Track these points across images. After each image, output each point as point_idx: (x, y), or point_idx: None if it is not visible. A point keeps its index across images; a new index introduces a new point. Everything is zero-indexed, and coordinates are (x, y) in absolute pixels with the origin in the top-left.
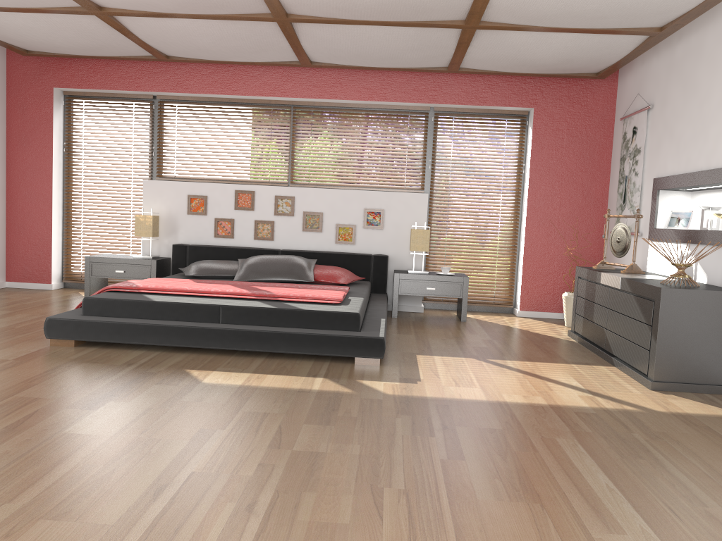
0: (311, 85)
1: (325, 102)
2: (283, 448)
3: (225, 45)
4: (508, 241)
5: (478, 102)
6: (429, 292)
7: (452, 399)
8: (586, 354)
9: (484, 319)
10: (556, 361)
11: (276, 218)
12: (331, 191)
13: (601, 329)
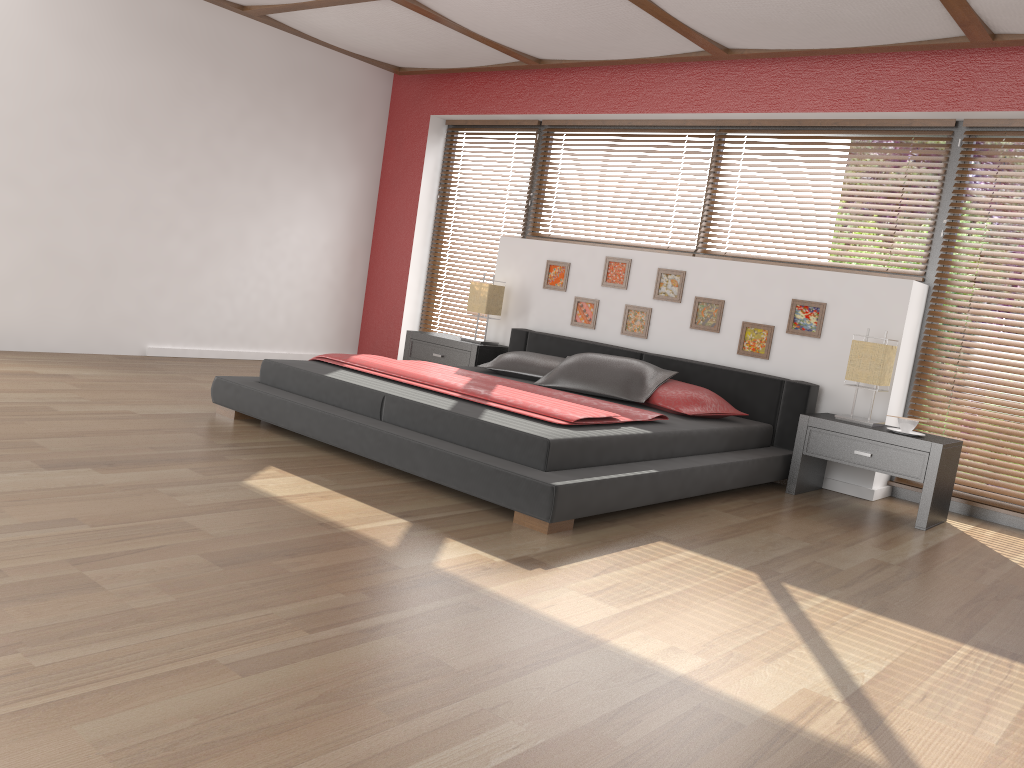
0: (740, 91)
1: (767, 119)
2: (79, 566)
3: (564, 28)
4: None
5: None
6: (858, 460)
7: (514, 606)
8: None
9: (980, 537)
10: (940, 630)
11: (655, 304)
12: (743, 265)
13: None
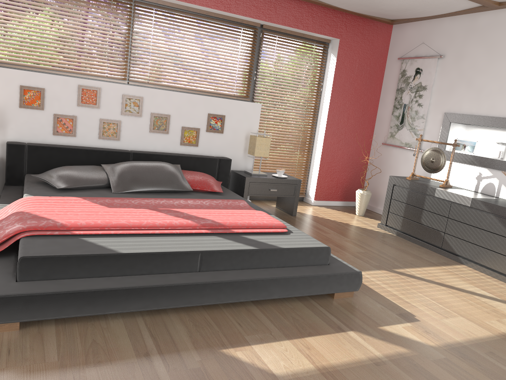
0: None
1: (168, 2)
2: None
3: None
4: (304, 145)
5: (302, 27)
6: (271, 193)
7: (478, 341)
8: (426, 251)
9: (300, 211)
10: (429, 264)
11: (123, 118)
12: (179, 94)
13: (436, 231)
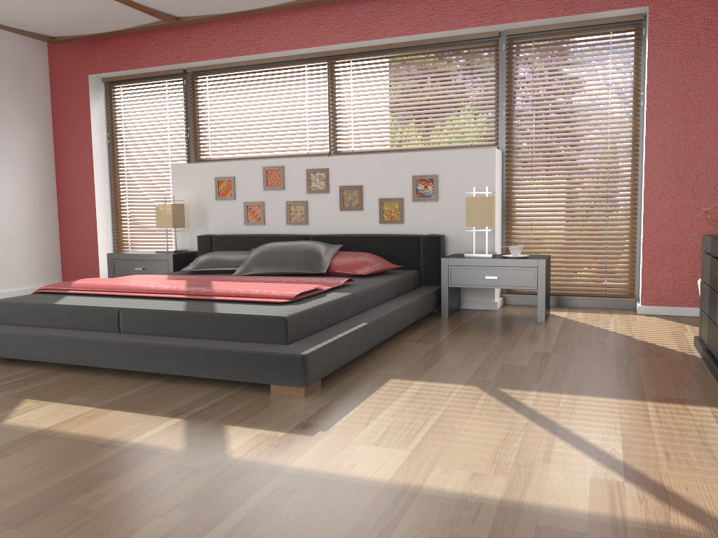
0: (342, 27)
1: (365, 47)
2: None
3: None
4: (623, 207)
5: (562, 12)
6: (489, 283)
7: (324, 476)
8: (696, 381)
9: (578, 319)
10: (623, 395)
11: (310, 197)
12: (371, 157)
13: None
